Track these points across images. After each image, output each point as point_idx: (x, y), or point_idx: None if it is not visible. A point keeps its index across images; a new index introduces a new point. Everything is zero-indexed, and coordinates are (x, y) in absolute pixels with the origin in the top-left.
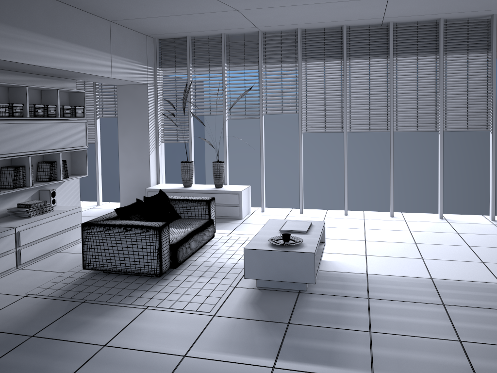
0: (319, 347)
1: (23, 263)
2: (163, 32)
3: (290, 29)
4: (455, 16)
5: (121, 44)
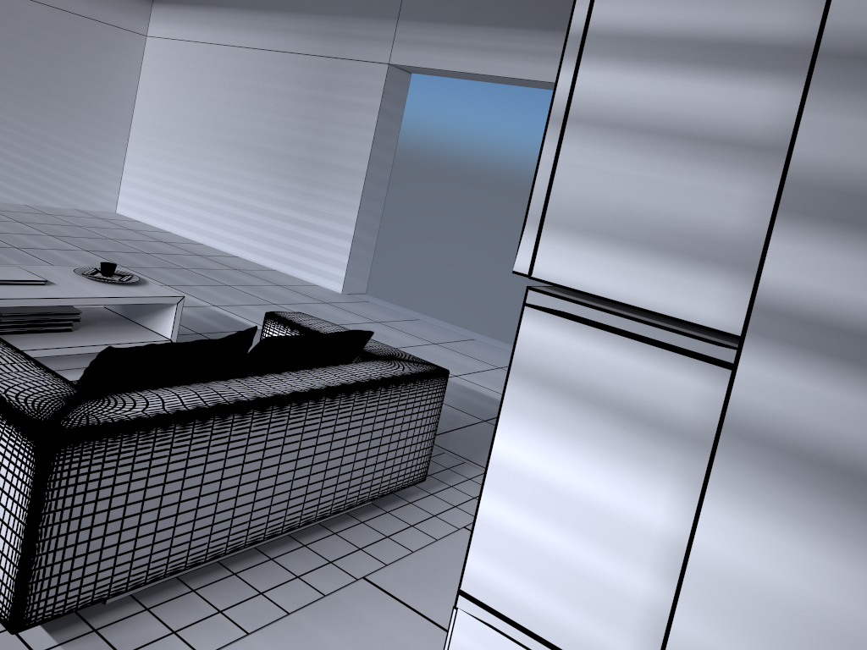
0: (212, 320)
1: None
2: None
3: None
4: None
5: None
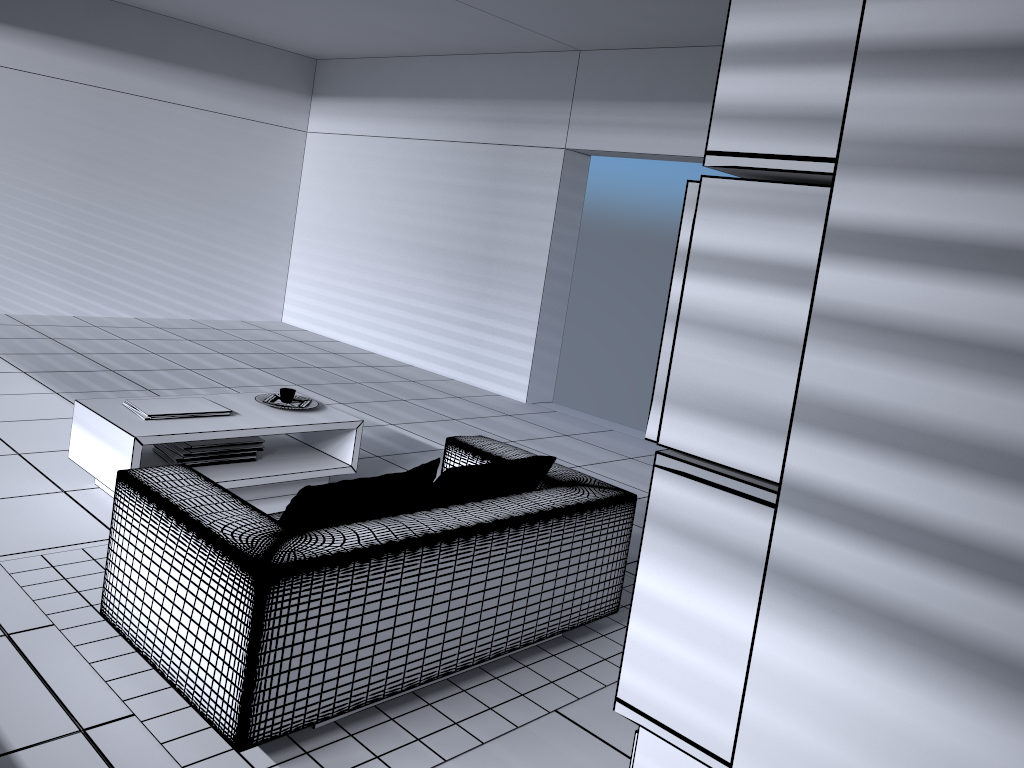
0: (390, 441)
1: None
2: None
3: None
4: None
5: None
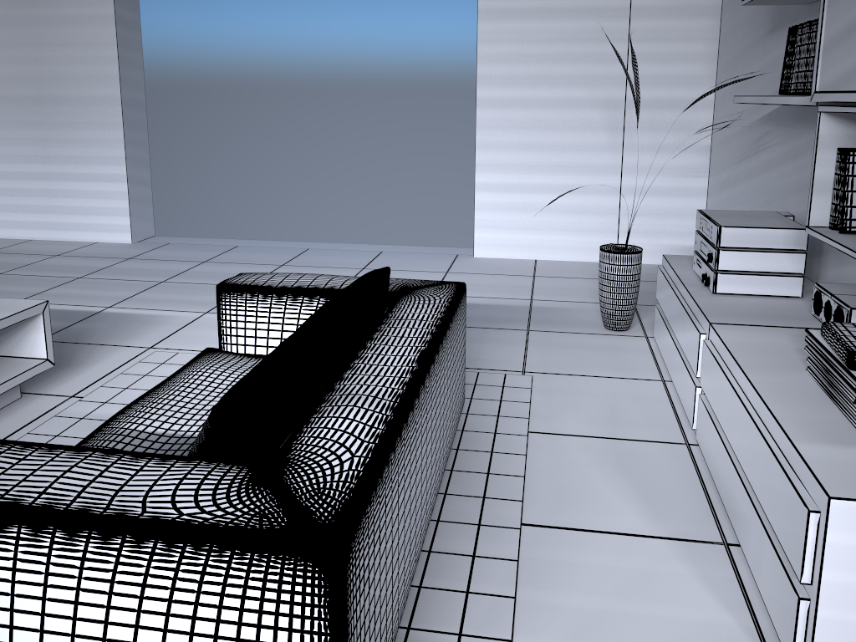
0: None
1: (697, 442)
2: None
3: None
4: None
5: None
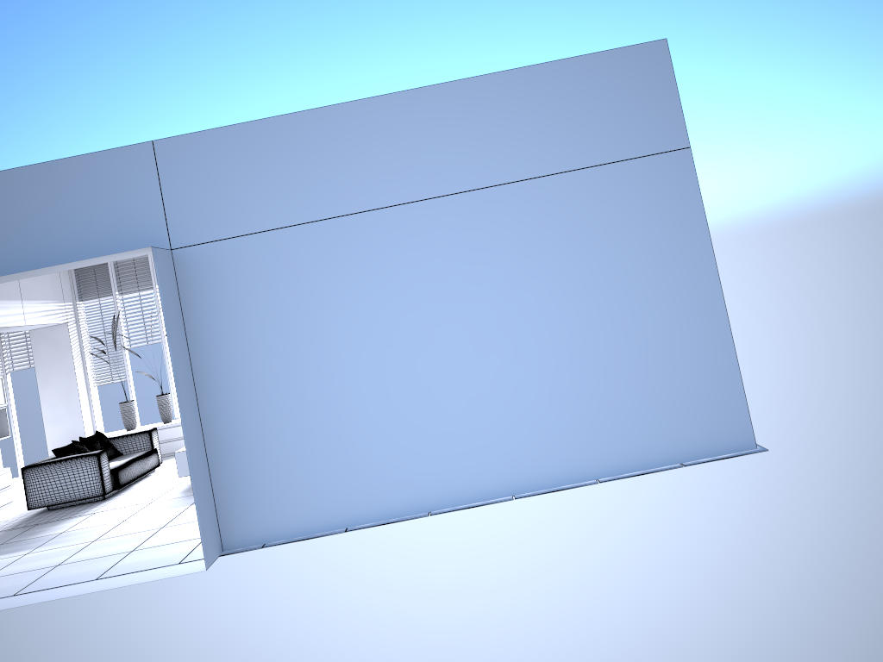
0: None
1: None
2: None
3: None
4: None
5: (31, 287)
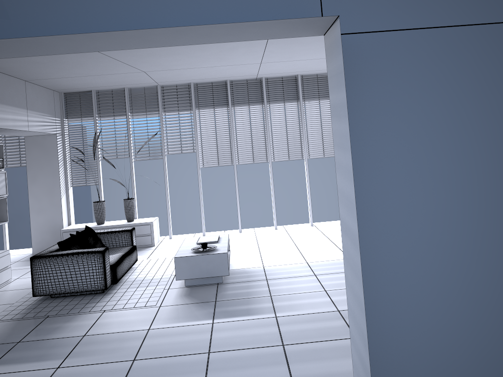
0: (239, 309)
1: None
2: (71, 87)
3: (184, 83)
4: (308, 73)
5: (34, 100)
